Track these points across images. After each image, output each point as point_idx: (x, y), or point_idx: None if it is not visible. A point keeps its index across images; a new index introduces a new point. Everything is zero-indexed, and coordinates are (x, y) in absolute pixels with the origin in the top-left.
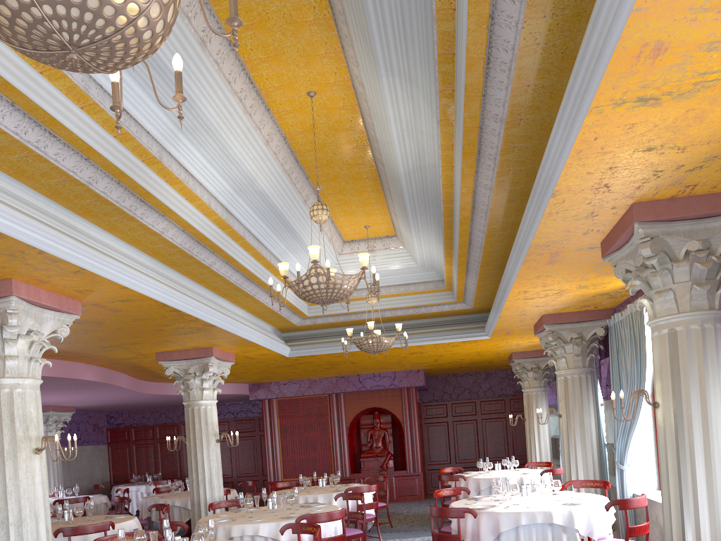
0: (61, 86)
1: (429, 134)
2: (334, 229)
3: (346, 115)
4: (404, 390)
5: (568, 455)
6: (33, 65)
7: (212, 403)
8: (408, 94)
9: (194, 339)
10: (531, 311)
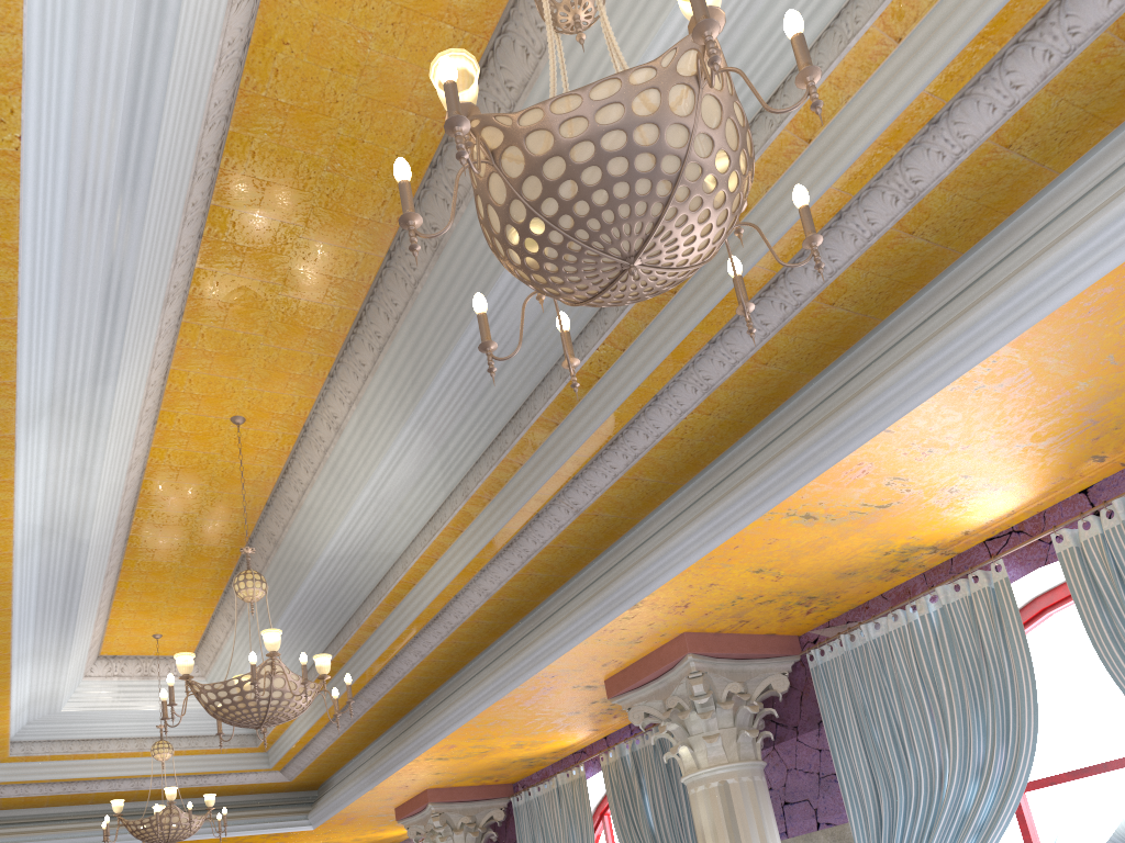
0: None
1: (414, 513)
2: (103, 631)
3: (262, 463)
4: None
5: None
6: None
7: None
8: (421, 455)
9: None
10: (421, 781)
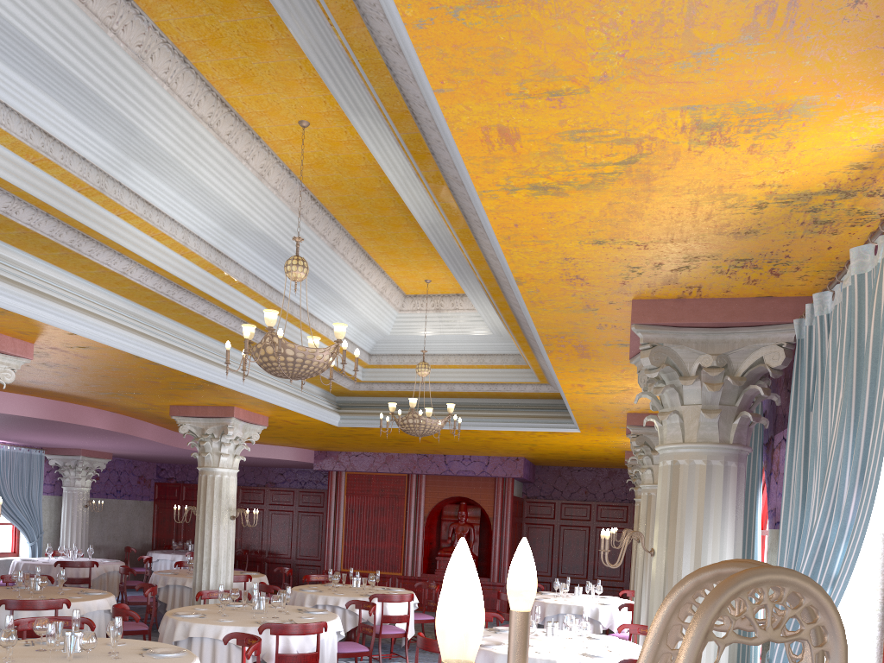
0: None
1: None
2: (387, 280)
3: (356, 151)
4: (498, 480)
5: (641, 590)
6: None
7: (230, 473)
8: (389, 137)
9: (205, 396)
10: (609, 408)
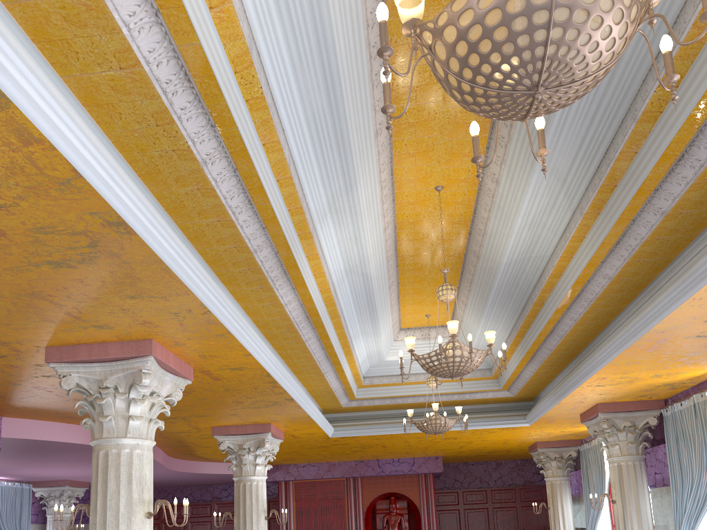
0: (272, 159)
1: (553, 228)
2: (398, 316)
3: (460, 210)
4: (422, 476)
5: None
6: (261, 137)
7: (263, 480)
8: (549, 189)
9: (261, 414)
10: (591, 399)
